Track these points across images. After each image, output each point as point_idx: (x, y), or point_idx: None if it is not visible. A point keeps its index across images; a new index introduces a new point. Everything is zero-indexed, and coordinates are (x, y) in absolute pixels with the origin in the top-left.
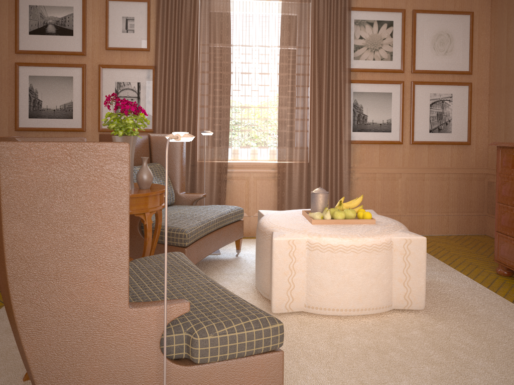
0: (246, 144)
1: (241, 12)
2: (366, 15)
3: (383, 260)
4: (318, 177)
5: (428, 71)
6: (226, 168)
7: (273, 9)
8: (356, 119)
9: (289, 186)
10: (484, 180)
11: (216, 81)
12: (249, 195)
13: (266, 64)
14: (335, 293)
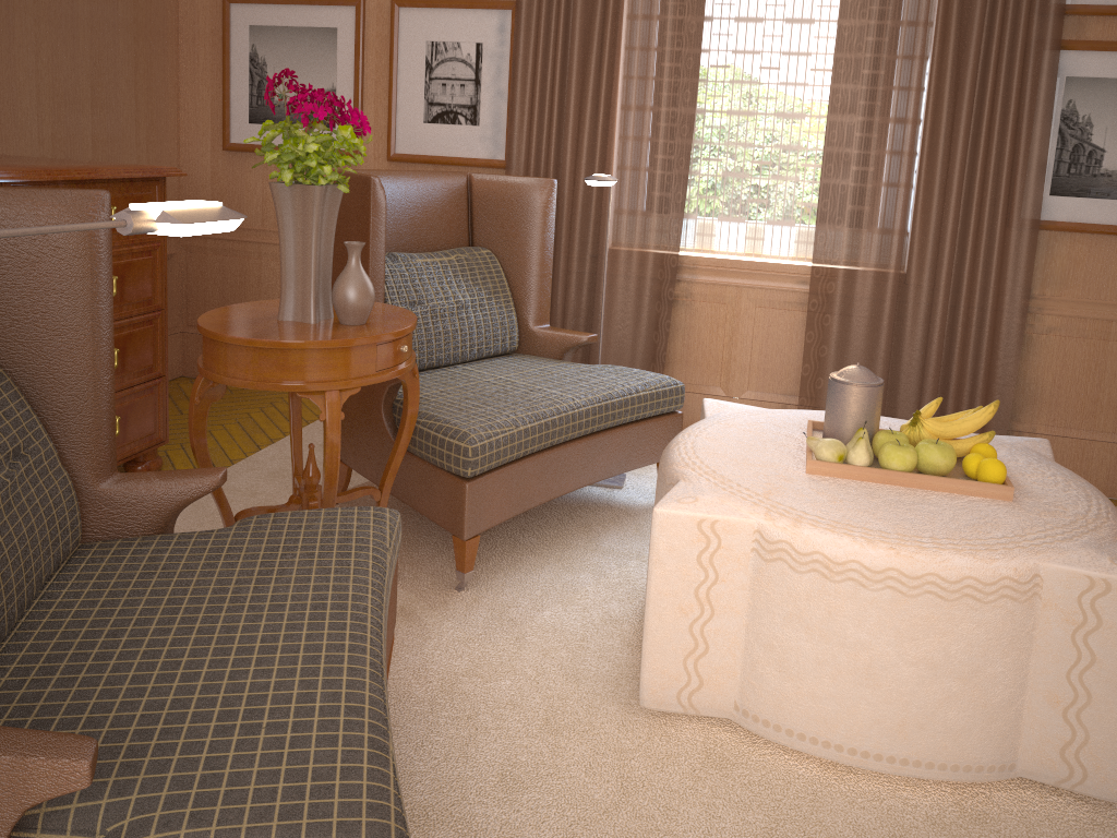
0: (734, 212)
1: None
2: None
3: (996, 631)
4: (929, 316)
5: None
6: (674, 271)
7: None
8: (1065, 159)
9: (841, 332)
10: None
11: (665, 41)
12: (732, 345)
13: None
14: (824, 697)
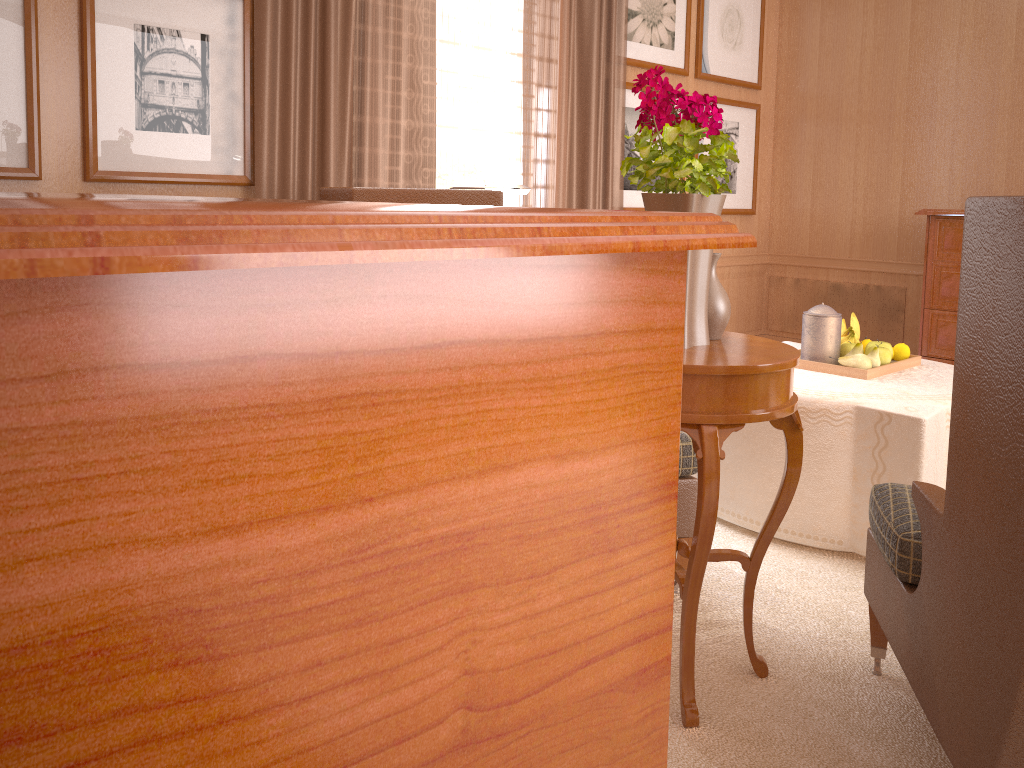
0: None
1: None
2: None
3: None
4: None
5: (716, 78)
6: None
7: None
8: None
9: None
10: (763, 275)
11: (398, 55)
12: None
13: (486, 26)
14: None
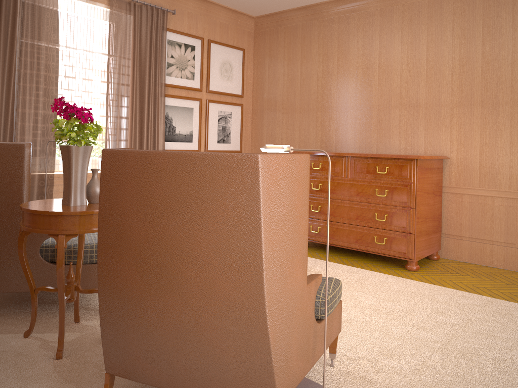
0: None
1: (65, 10)
2: (176, 37)
3: None
4: None
5: (218, 92)
6: (52, 181)
7: (98, 15)
8: (167, 130)
9: None
10: None
11: (39, 82)
12: None
13: (90, 70)
14: None
